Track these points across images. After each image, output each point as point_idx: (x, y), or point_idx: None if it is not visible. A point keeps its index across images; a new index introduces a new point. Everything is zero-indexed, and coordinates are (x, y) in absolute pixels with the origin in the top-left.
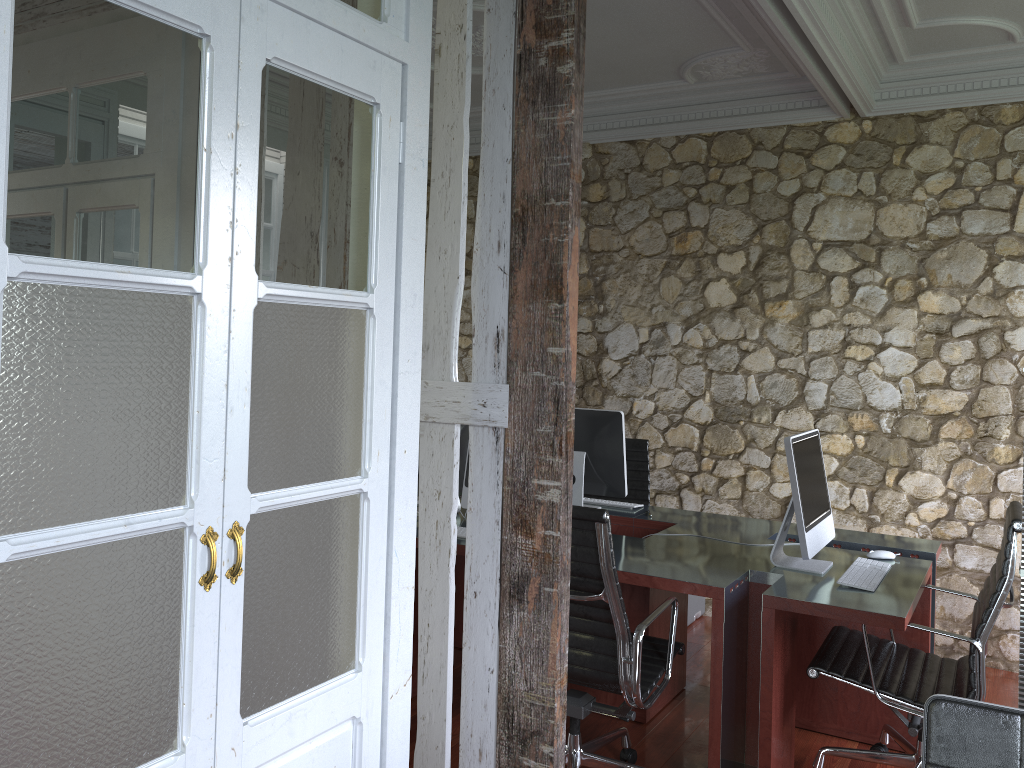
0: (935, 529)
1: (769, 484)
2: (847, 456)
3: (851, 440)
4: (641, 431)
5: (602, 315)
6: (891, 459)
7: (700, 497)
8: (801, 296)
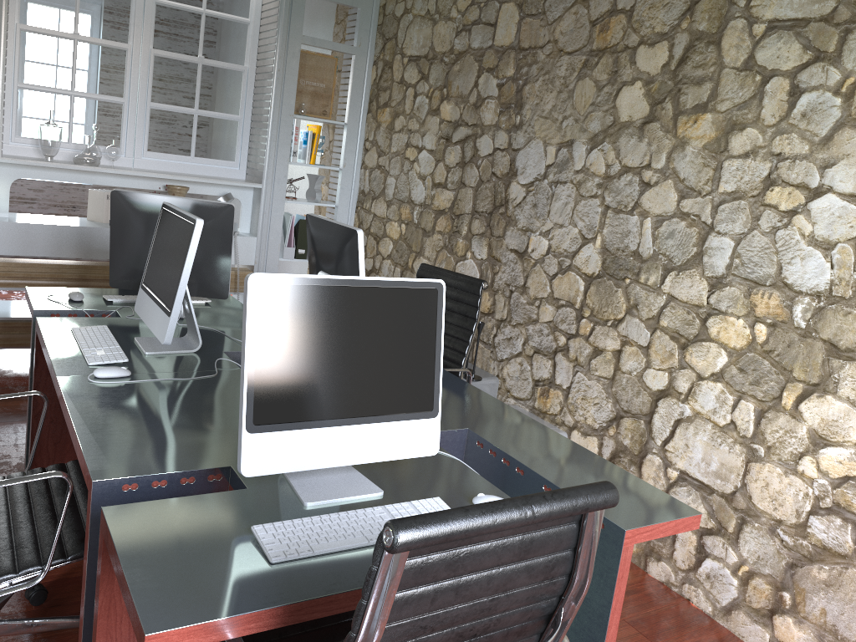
0: (839, 492)
1: (643, 368)
2: (741, 351)
3: (749, 329)
4: (532, 274)
5: (517, 128)
6: (797, 369)
7: (572, 367)
8: (725, 108)
